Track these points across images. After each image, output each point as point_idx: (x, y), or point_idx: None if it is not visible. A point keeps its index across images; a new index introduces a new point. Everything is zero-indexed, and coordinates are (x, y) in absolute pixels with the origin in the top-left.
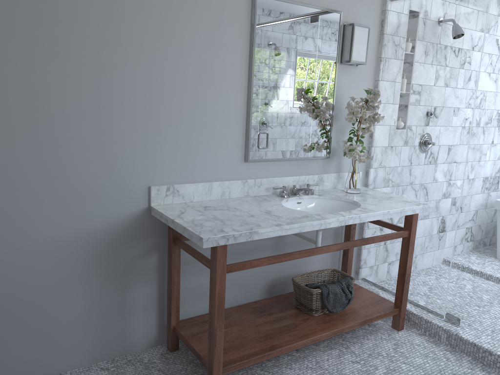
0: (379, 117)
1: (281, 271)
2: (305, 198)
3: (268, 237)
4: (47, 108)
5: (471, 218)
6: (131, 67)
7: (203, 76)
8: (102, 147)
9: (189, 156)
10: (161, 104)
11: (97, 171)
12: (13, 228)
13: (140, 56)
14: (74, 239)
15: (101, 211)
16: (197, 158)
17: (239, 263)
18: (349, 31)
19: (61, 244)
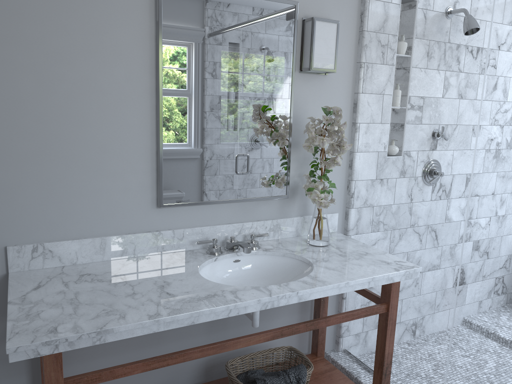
0: (345, 145)
1: None
2: (246, 255)
3: (134, 335)
4: None
5: None
6: None
7: (83, 94)
8: None
9: (68, 203)
10: (17, 134)
11: None
12: None
13: None
14: None
15: None
16: (82, 206)
17: (91, 375)
18: (309, 29)
19: None
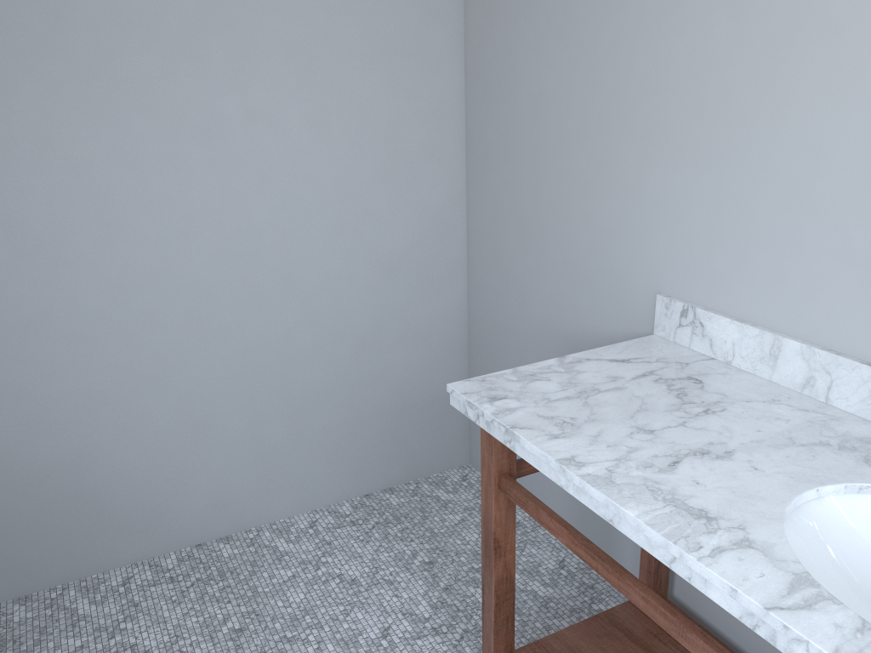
0: None
1: None
2: None
3: (541, 471)
4: (550, 121)
5: None
6: (650, 37)
7: (797, 36)
8: (602, 196)
9: (742, 250)
10: (695, 116)
11: (594, 237)
12: (516, 290)
13: (667, 9)
14: (563, 338)
15: (594, 310)
16: (761, 263)
17: (519, 492)
18: None
19: (552, 339)
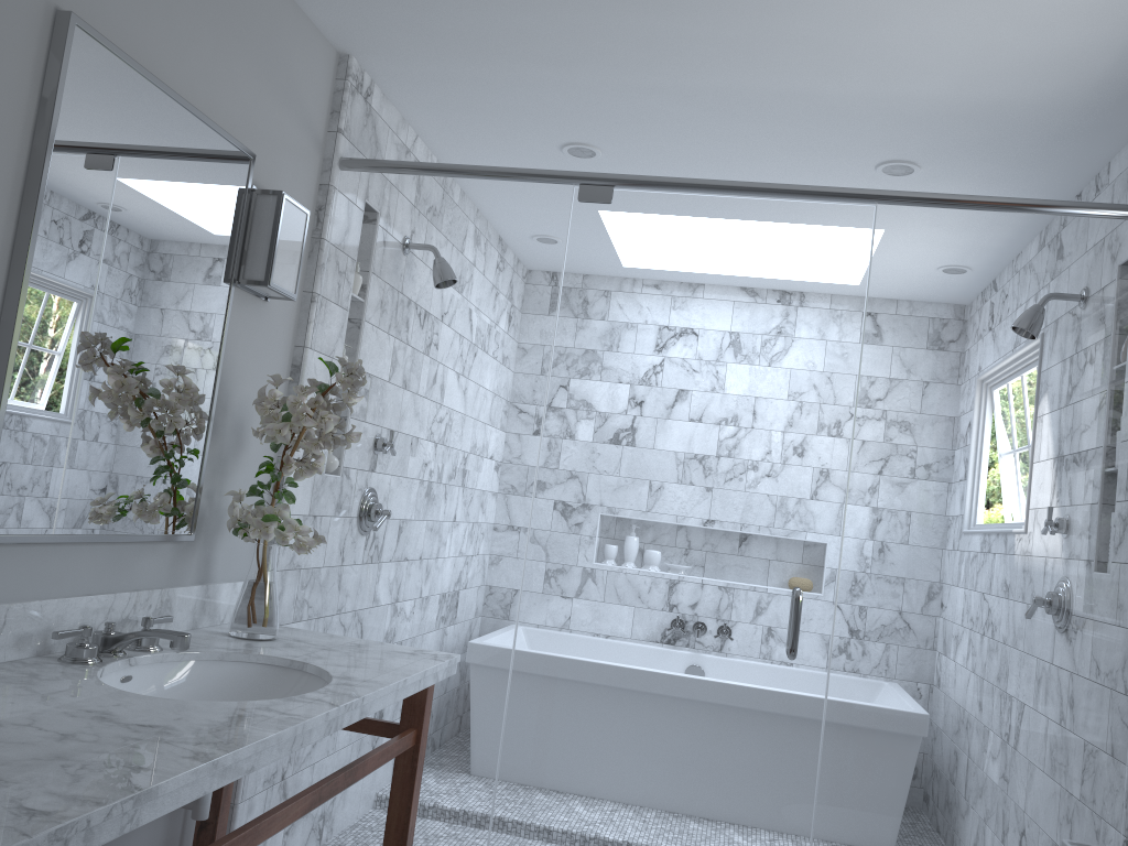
0: (351, 434)
1: None
2: (144, 664)
3: (179, 805)
4: None
5: None
6: None
7: None
8: None
9: None
10: None
11: None
12: None
13: None
14: None
15: None
16: None
17: None
18: (269, 209)
19: None
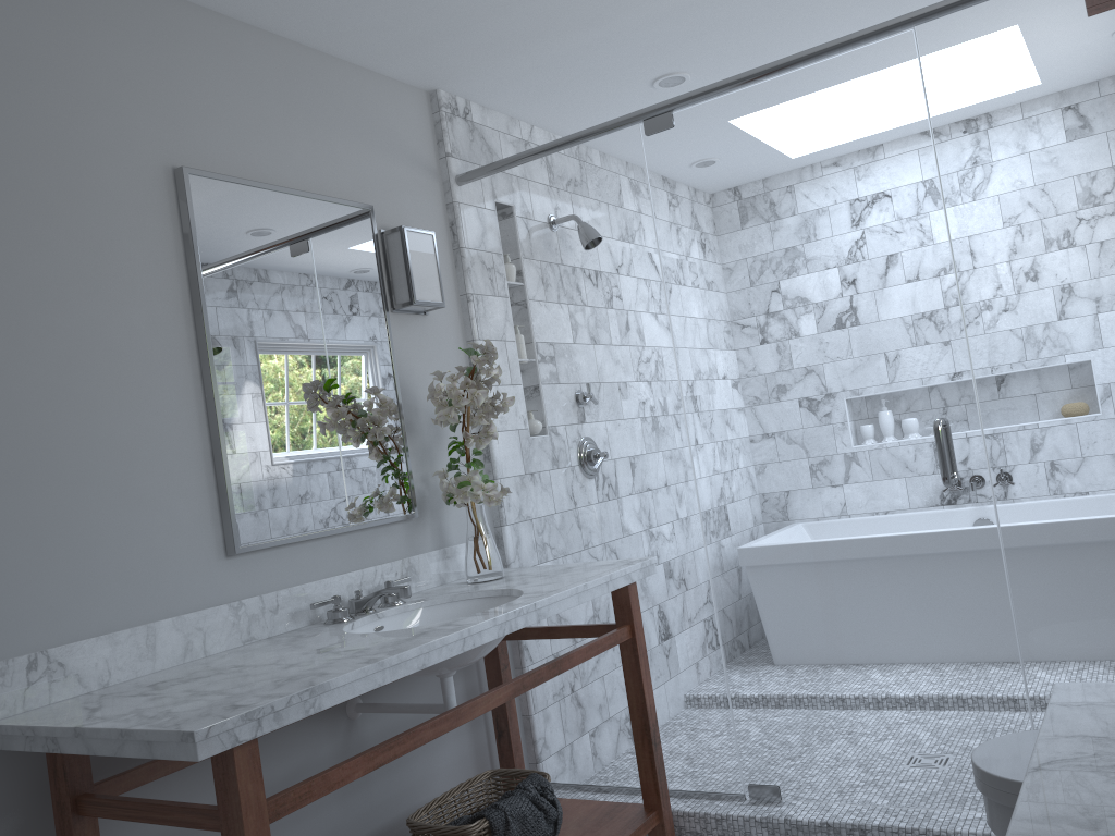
0: (505, 400)
1: (368, 820)
2: (391, 615)
3: (356, 694)
4: None
5: (695, 613)
6: None
7: (85, 358)
8: None
9: (80, 563)
10: None
11: None
12: None
13: None
14: None
15: None
16: (104, 568)
17: (298, 787)
18: (397, 244)
19: None
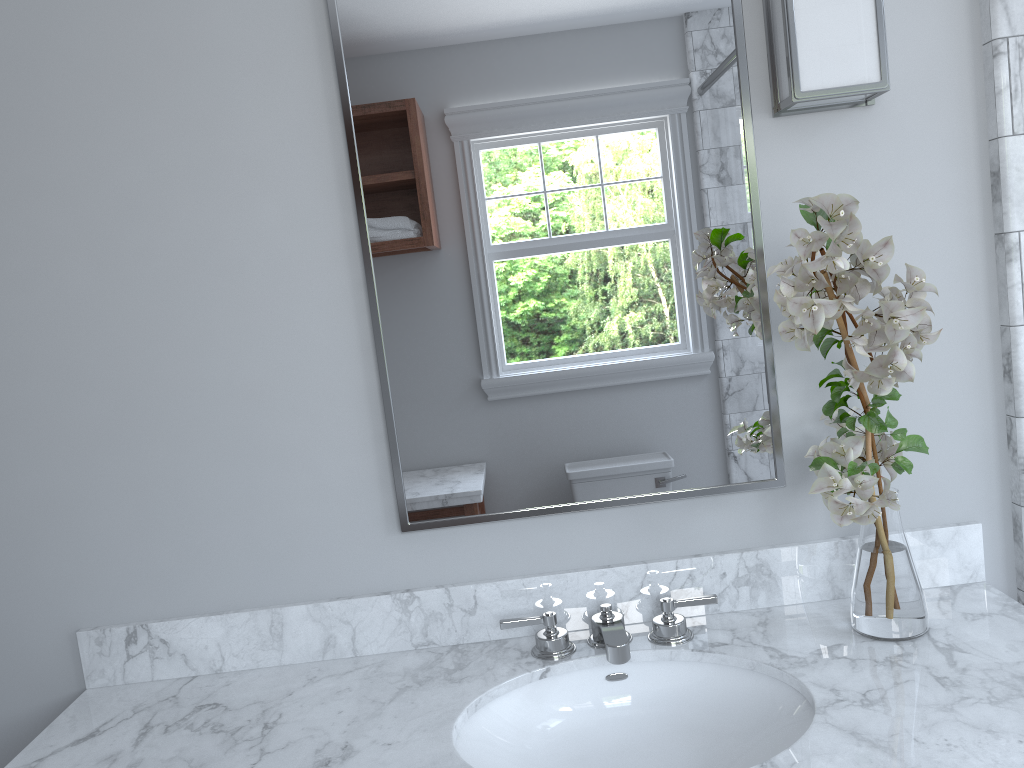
0: (899, 315)
1: None
2: (644, 661)
3: None
4: None
5: None
6: None
7: (194, 280)
8: None
9: (193, 529)
10: (72, 387)
11: None
12: None
13: None
14: None
15: None
16: (224, 536)
17: None
18: None
19: None
